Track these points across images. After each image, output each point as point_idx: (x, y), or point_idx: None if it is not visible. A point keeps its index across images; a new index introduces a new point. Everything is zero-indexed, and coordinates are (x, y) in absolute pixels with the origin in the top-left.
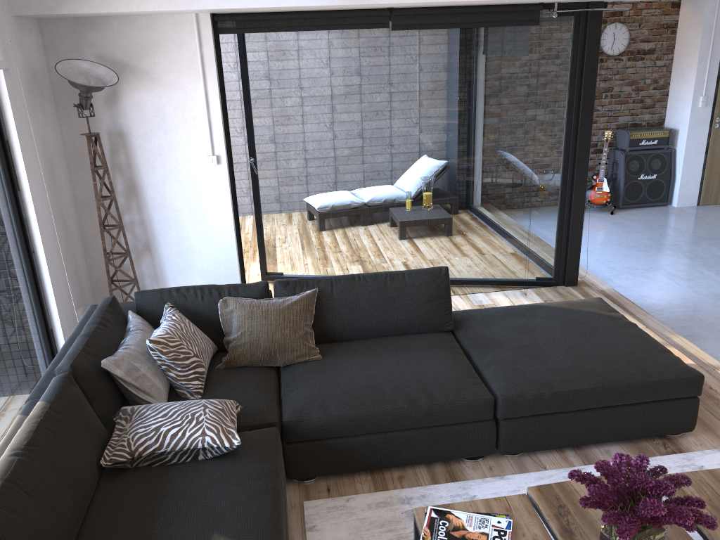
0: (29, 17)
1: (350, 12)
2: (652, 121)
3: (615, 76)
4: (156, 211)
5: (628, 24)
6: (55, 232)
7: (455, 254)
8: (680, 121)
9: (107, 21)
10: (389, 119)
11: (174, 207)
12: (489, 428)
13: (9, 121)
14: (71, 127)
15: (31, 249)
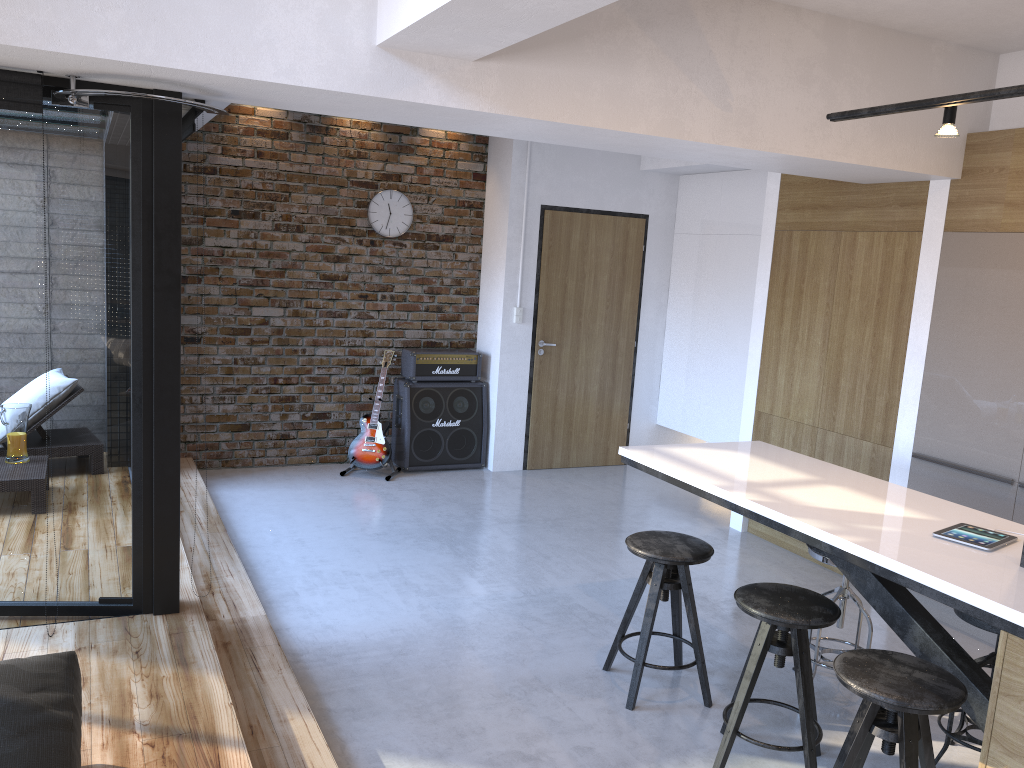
0: None
1: None
2: (458, 340)
3: (396, 269)
4: None
5: (412, 194)
6: None
7: None
8: (492, 343)
9: None
10: None
11: None
12: None
13: None
14: None
15: None
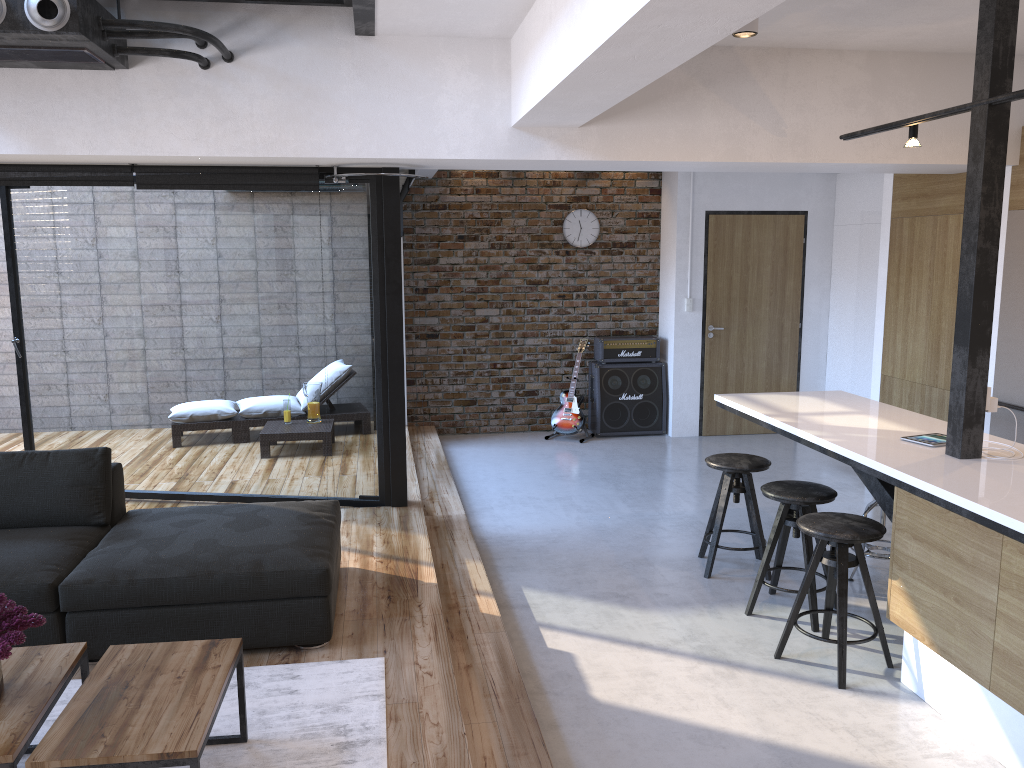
0: None
1: (82, 166)
2: (642, 328)
3: (587, 273)
4: None
5: (598, 211)
6: None
7: (262, 464)
8: (669, 329)
9: None
10: (175, 294)
11: None
12: (48, 622)
13: None
14: None
15: None
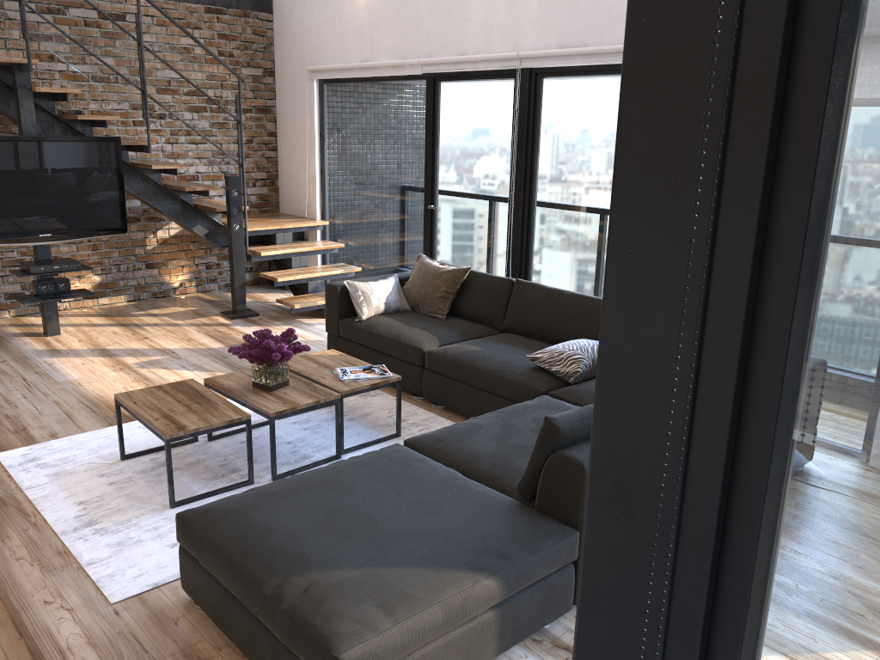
0: None
1: None
2: None
3: None
4: None
5: None
6: None
7: None
8: None
9: None
10: None
11: None
12: None
13: None
14: None
15: None
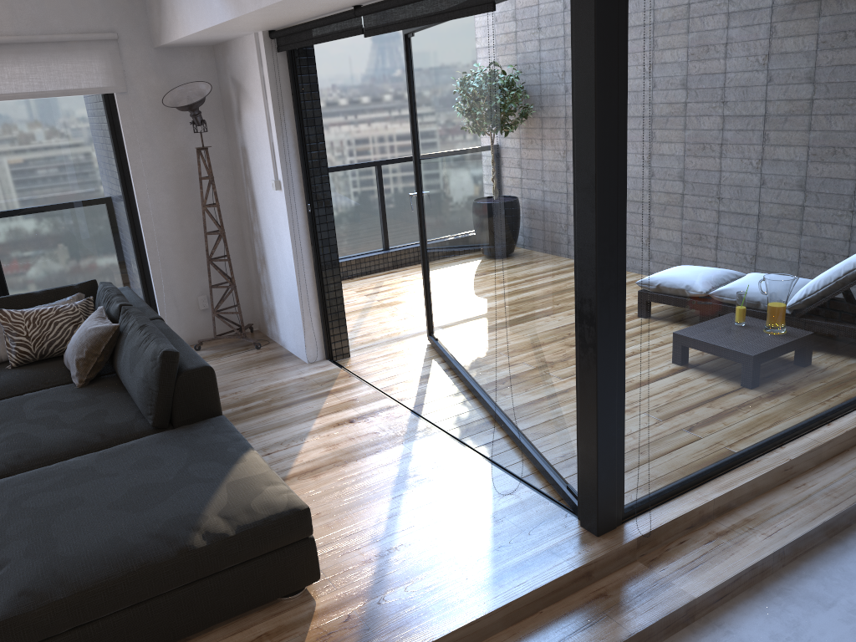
0: (193, 46)
1: (330, 17)
2: None
3: None
4: (263, 227)
5: None
6: (178, 226)
7: (511, 390)
8: None
9: (230, 45)
10: (466, 160)
11: (269, 226)
12: None
13: (122, 133)
14: (230, 140)
15: (138, 234)
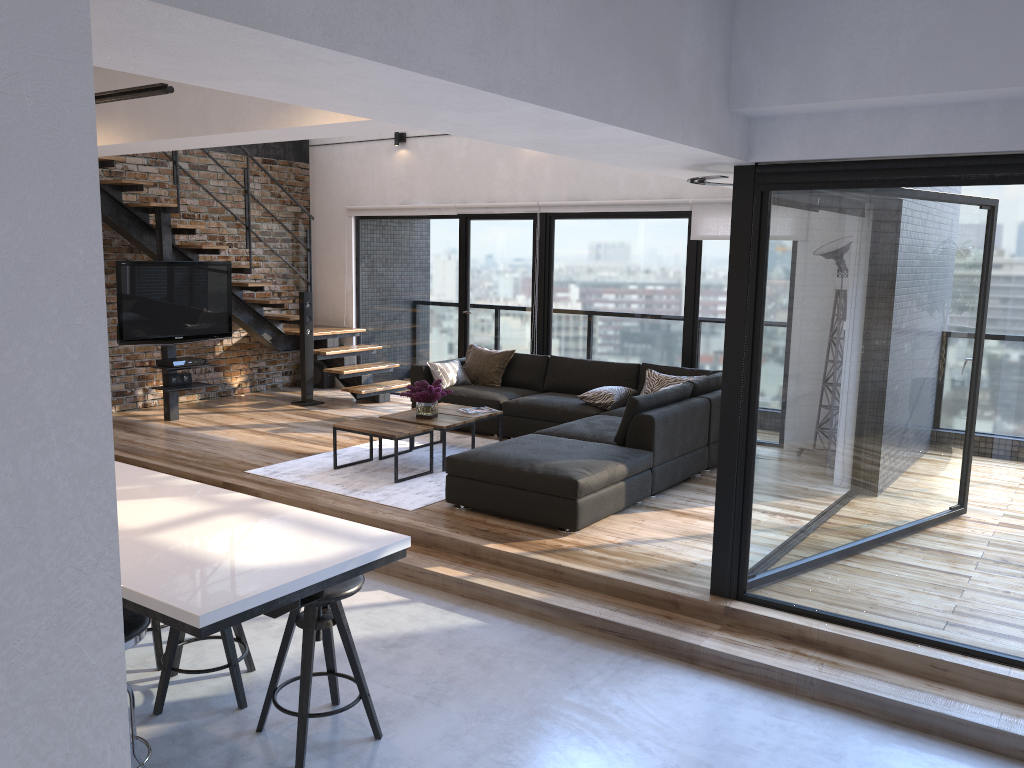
0: None
1: None
2: None
3: None
4: None
5: None
6: None
7: None
8: None
9: None
10: None
11: None
12: None
13: None
14: None
15: None
